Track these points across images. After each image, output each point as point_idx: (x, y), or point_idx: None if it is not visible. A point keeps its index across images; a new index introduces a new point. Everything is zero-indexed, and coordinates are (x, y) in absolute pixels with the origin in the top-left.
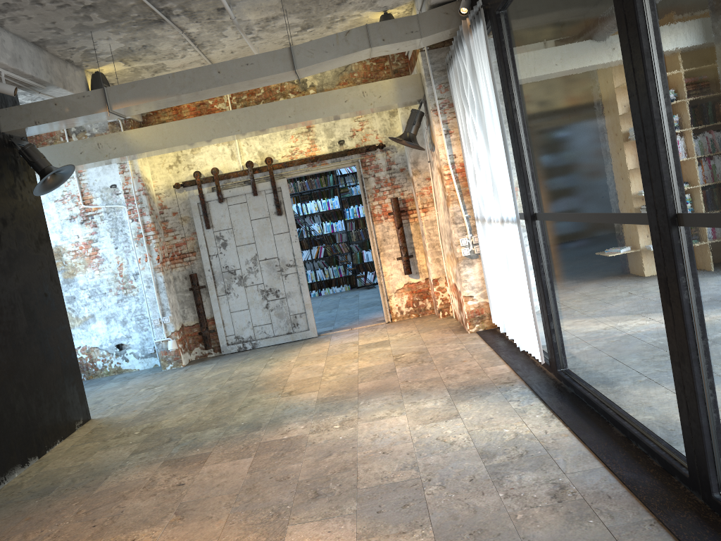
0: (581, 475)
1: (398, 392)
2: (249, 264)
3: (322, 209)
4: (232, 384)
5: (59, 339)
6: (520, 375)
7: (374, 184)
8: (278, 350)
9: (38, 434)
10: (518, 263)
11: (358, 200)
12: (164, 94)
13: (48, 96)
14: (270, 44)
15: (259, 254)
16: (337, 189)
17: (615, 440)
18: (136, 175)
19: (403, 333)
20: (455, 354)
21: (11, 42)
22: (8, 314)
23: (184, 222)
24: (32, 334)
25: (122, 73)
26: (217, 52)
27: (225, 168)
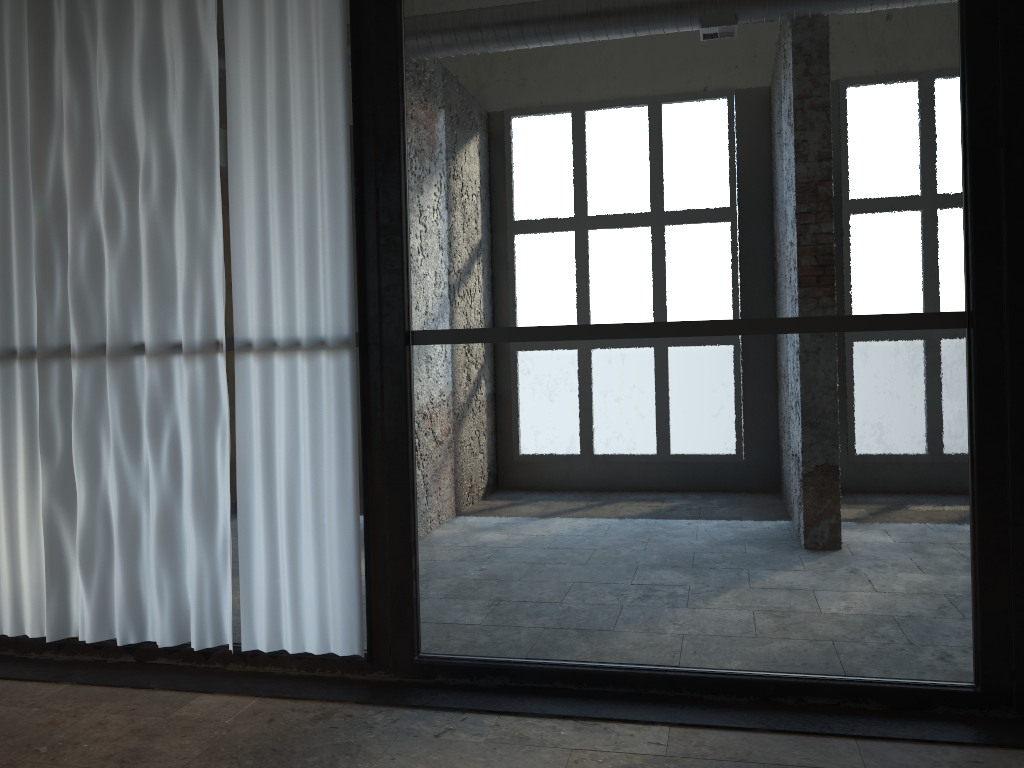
0: (881, 761)
1: None
2: None
3: None
4: None
5: None
6: (317, 697)
7: None
8: None
9: None
10: (310, 439)
11: None
12: None
13: None
14: None
15: None
16: None
17: (761, 708)
18: None
19: None
20: None
21: None
22: None
23: None
24: None
25: None
26: None
27: None
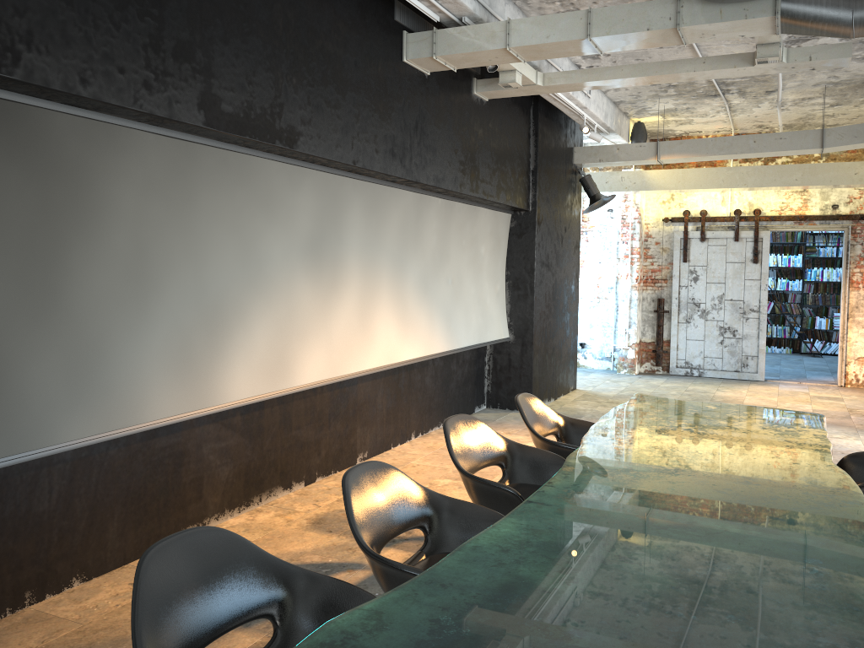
0: None
1: (853, 428)
2: (714, 301)
3: (781, 264)
4: (690, 394)
5: (572, 322)
6: None
7: (859, 251)
8: (725, 382)
9: (556, 384)
10: None
11: (824, 263)
12: (704, 153)
13: (604, 138)
14: (793, 113)
15: (726, 294)
16: (802, 247)
17: None
18: (636, 205)
19: (857, 396)
20: None
21: (605, 103)
22: (557, 295)
23: (663, 252)
24: (563, 313)
25: (654, 122)
26: (743, 116)
27: (713, 211)
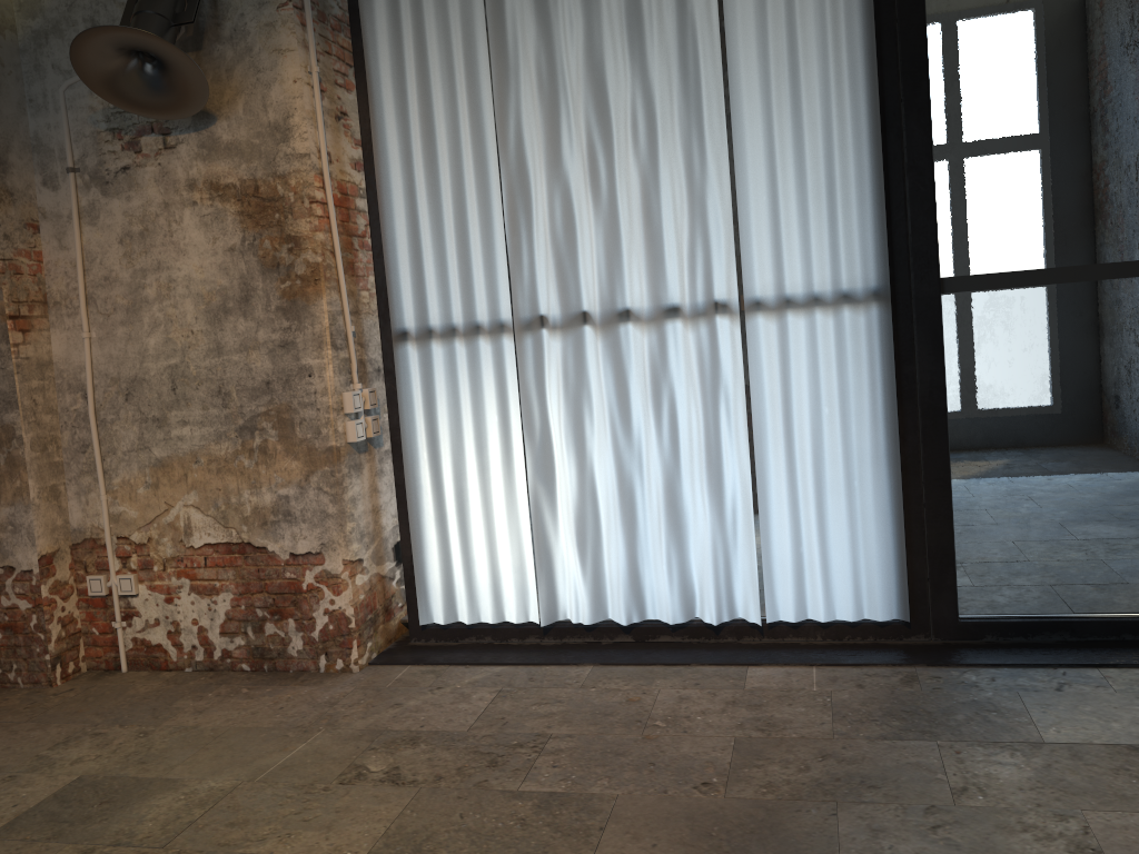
0: None
1: (814, 804)
2: None
3: None
4: None
5: None
6: (879, 662)
7: None
8: None
9: None
10: (838, 398)
11: None
12: None
13: None
14: None
15: None
16: None
17: None
18: None
19: (72, 747)
20: (542, 702)
21: None
22: None
23: None
24: None
25: None
26: None
27: None
